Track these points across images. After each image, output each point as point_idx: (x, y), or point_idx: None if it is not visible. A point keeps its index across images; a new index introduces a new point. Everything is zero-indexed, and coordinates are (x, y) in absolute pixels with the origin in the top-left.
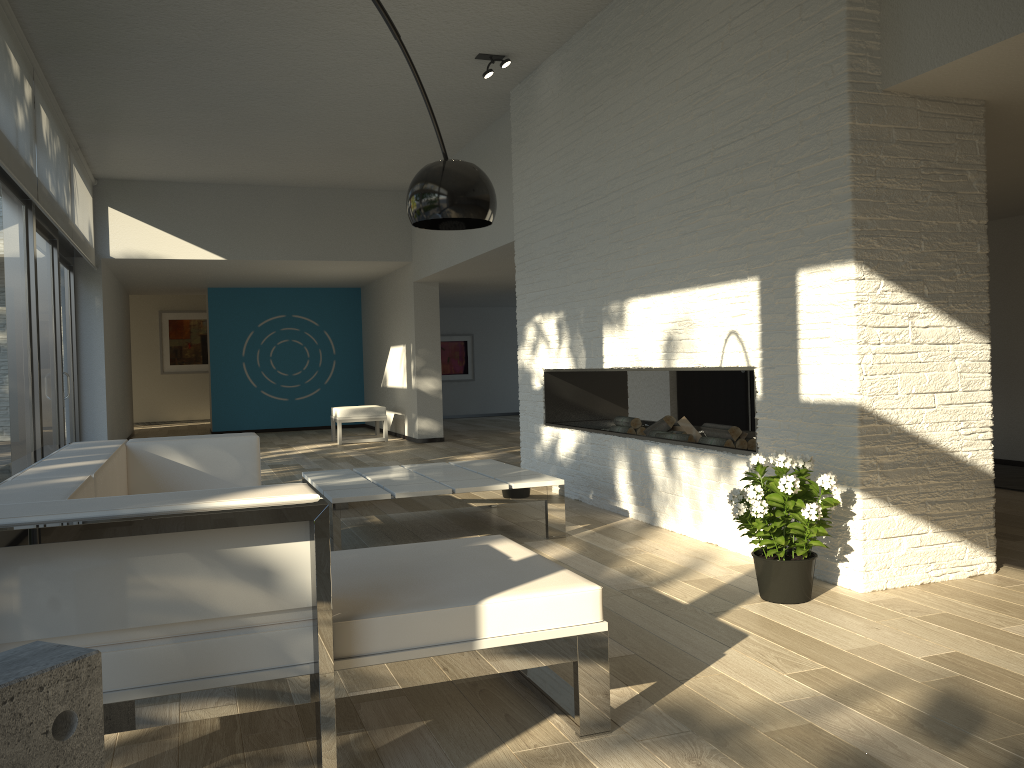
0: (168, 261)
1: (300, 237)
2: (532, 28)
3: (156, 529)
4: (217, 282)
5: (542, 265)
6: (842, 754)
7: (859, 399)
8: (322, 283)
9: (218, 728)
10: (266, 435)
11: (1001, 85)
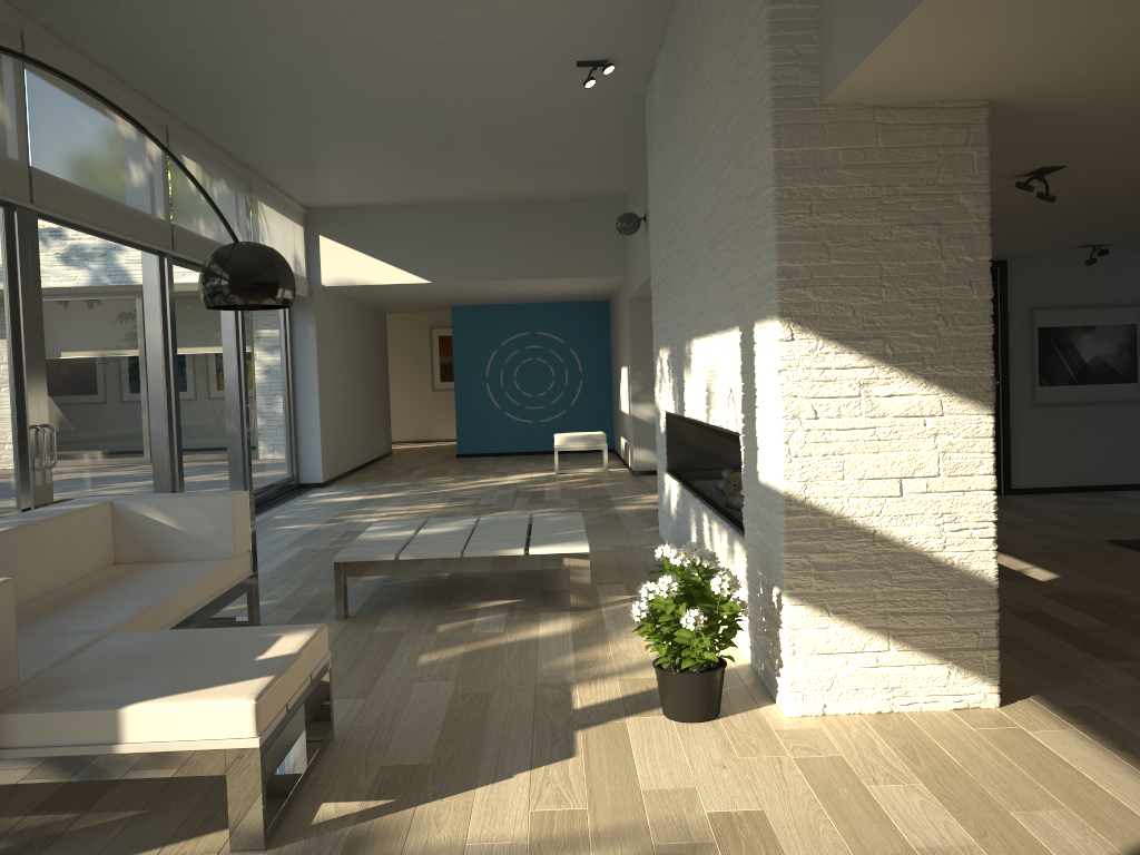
0: (379, 286)
1: (506, 255)
2: (613, 30)
3: None
4: (453, 301)
5: (660, 293)
6: None
7: (785, 485)
8: (561, 298)
9: None
10: (505, 459)
11: (978, 83)
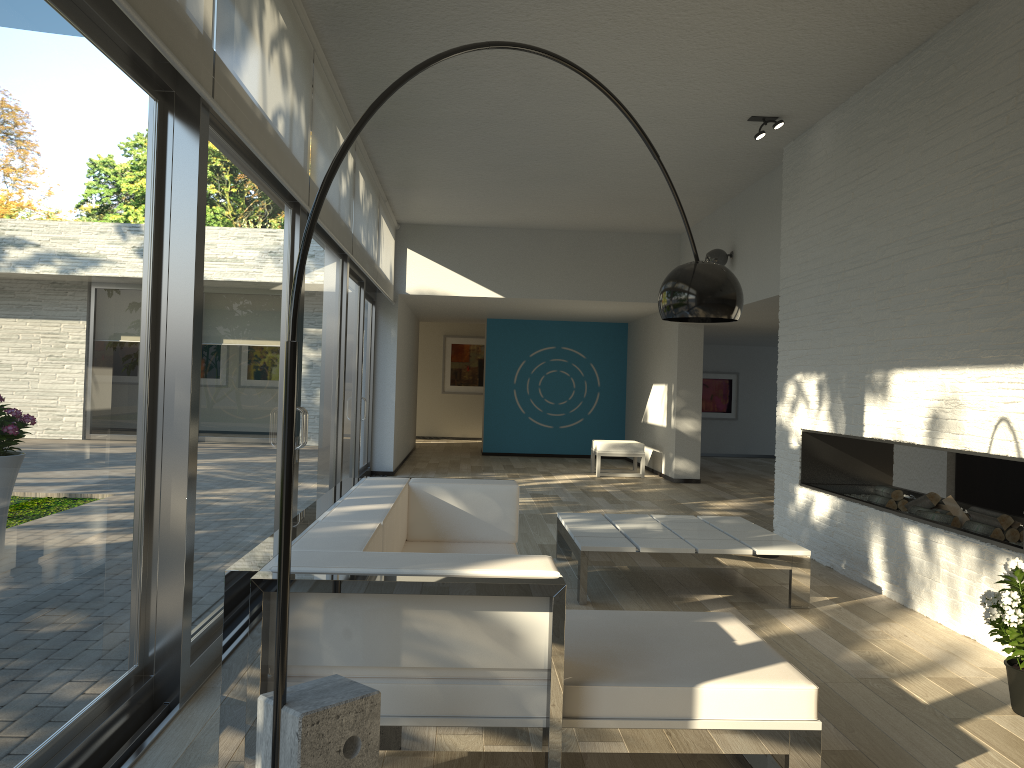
0: (454, 297)
1: (572, 278)
2: (806, 92)
3: (427, 590)
4: (495, 314)
5: (806, 324)
6: None
7: None
8: (591, 318)
9: (466, 754)
10: (530, 460)
11: None
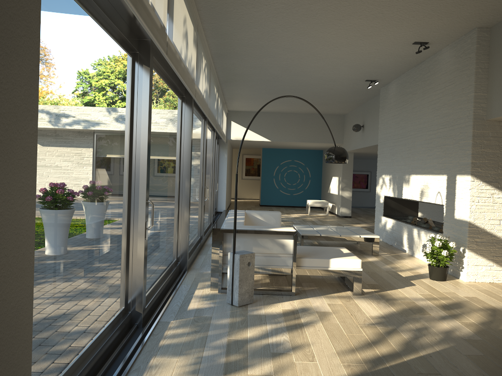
0: (250, 141)
1: (299, 133)
2: (385, 73)
3: (263, 233)
4: (266, 146)
5: (386, 156)
6: (415, 306)
7: (469, 219)
8: (307, 148)
9: (269, 282)
10: (280, 208)
11: None
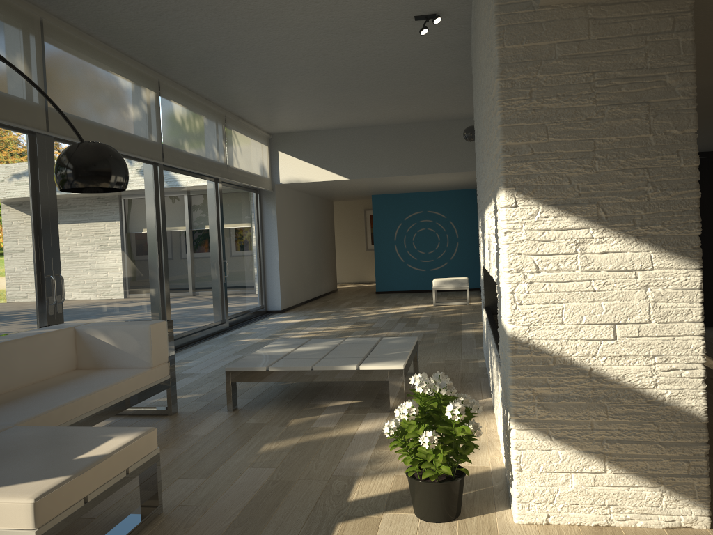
0: (316, 183)
1: (397, 159)
2: None
3: None
4: (371, 192)
5: (477, 179)
6: None
7: (511, 329)
8: (442, 188)
9: None
10: (405, 295)
11: None
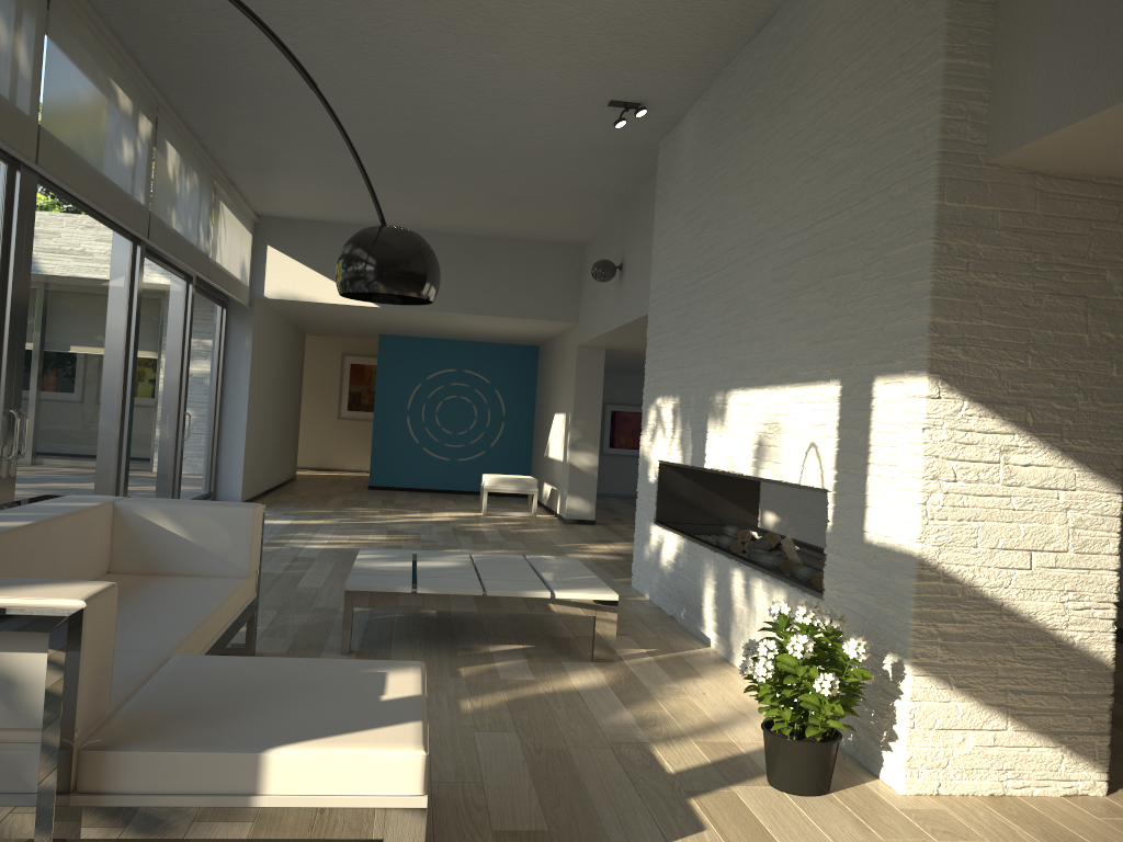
0: (323, 305)
1: (459, 288)
2: (662, 74)
3: None
4: (385, 329)
5: (667, 341)
6: None
7: (919, 548)
8: (495, 338)
9: (25, 840)
10: (420, 495)
11: None
